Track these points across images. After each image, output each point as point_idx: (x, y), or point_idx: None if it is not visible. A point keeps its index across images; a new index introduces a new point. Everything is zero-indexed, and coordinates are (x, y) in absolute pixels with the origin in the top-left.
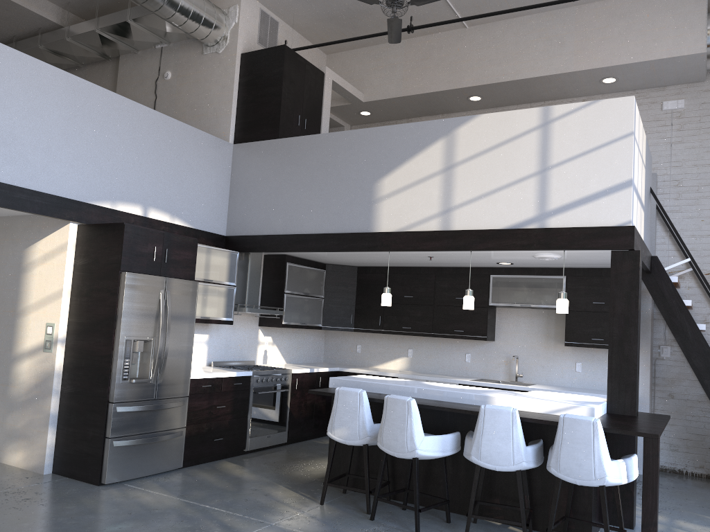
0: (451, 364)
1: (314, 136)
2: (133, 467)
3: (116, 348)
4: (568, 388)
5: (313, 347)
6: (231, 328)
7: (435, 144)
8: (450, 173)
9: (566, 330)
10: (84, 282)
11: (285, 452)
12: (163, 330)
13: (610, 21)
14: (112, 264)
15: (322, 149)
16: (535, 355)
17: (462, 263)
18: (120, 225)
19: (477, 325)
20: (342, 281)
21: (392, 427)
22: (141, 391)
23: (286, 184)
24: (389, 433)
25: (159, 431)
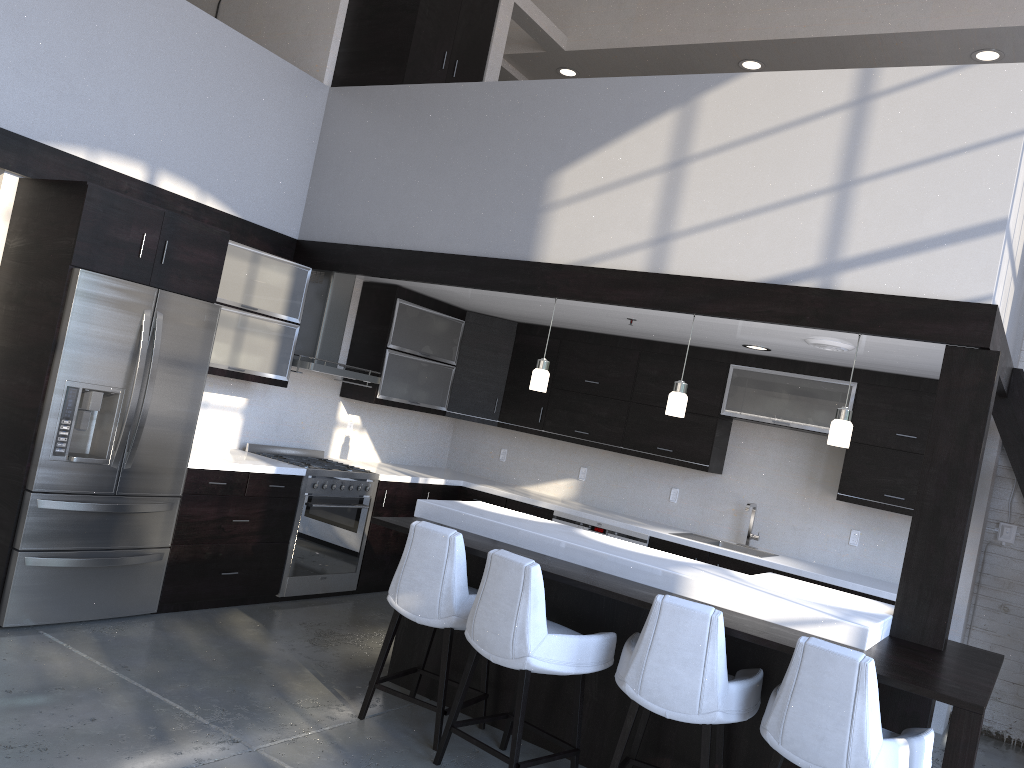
0: (646, 501)
1: (460, 86)
2: (60, 605)
3: (48, 399)
4: (832, 570)
5: (430, 442)
6: (290, 394)
7: (660, 119)
8: (678, 173)
9: (843, 473)
10: (16, 279)
11: (346, 608)
12: (144, 380)
13: None
14: (61, 252)
15: (469, 110)
16: (785, 508)
17: (685, 338)
18: (81, 186)
19: (696, 444)
20: (490, 343)
21: (492, 608)
22: (89, 477)
23: (404, 164)
24: (486, 618)
25: (118, 550)
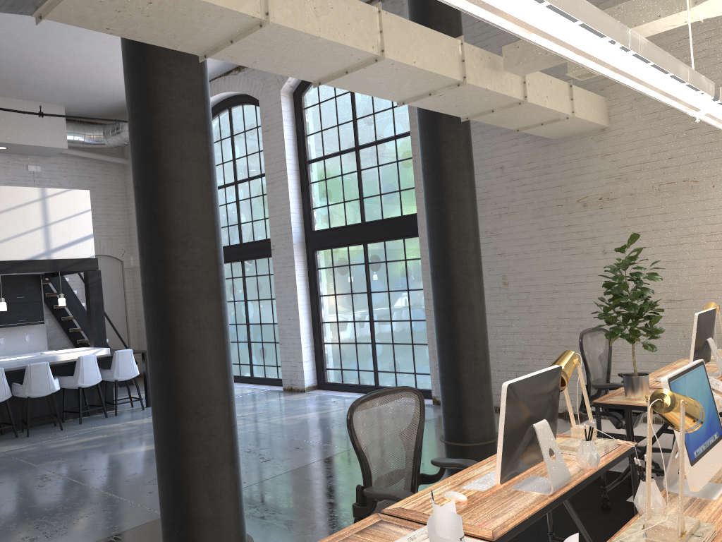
0: None
1: None
2: None
3: None
4: (3, 355)
5: None
6: None
7: None
8: None
9: (0, 317)
10: None
11: None
12: None
13: (10, 113)
14: None
15: None
16: None
17: None
18: None
19: None
20: None
21: (38, 380)
22: None
23: None
24: (36, 384)
25: None
